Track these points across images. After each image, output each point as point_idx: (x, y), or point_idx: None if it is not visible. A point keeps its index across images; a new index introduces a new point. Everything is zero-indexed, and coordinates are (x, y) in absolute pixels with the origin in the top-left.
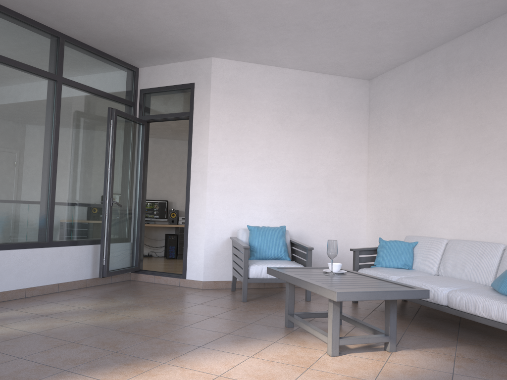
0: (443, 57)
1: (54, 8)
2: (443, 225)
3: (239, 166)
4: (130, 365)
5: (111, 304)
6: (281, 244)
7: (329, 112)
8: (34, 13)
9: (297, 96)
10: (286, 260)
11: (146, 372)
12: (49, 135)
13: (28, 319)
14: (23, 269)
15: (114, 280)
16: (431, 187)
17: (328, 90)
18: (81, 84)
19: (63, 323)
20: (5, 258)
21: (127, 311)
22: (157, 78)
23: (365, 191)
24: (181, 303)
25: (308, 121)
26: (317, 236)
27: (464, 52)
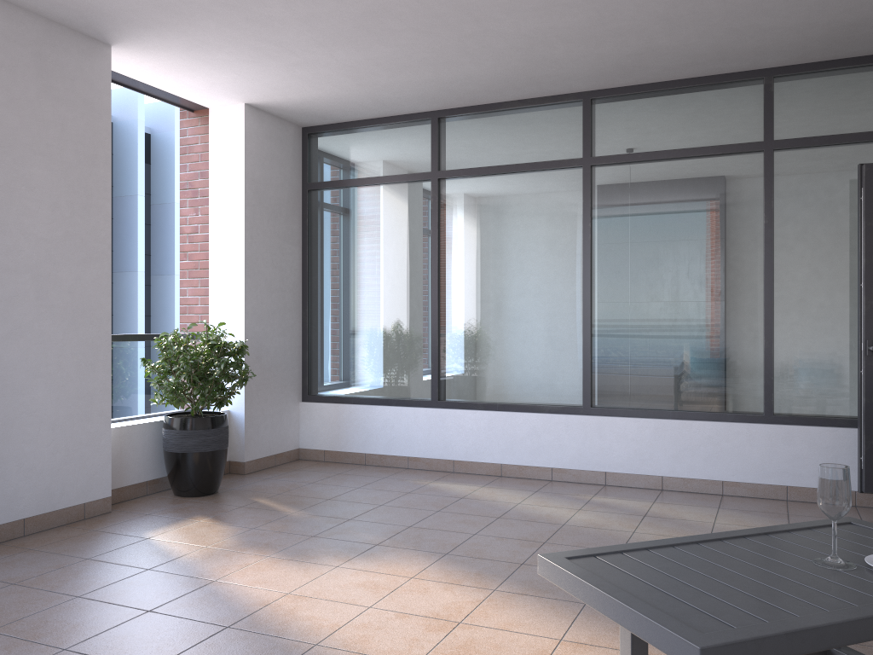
0: None
1: (688, 56)
2: None
3: None
4: (476, 575)
5: None
6: None
7: None
8: (693, 71)
9: None
10: None
11: (456, 585)
12: (756, 243)
13: (617, 513)
14: (715, 452)
15: None
16: None
17: None
18: (817, 138)
19: (621, 527)
20: (685, 431)
21: None
22: None
23: None
24: None
25: None
26: None
27: None
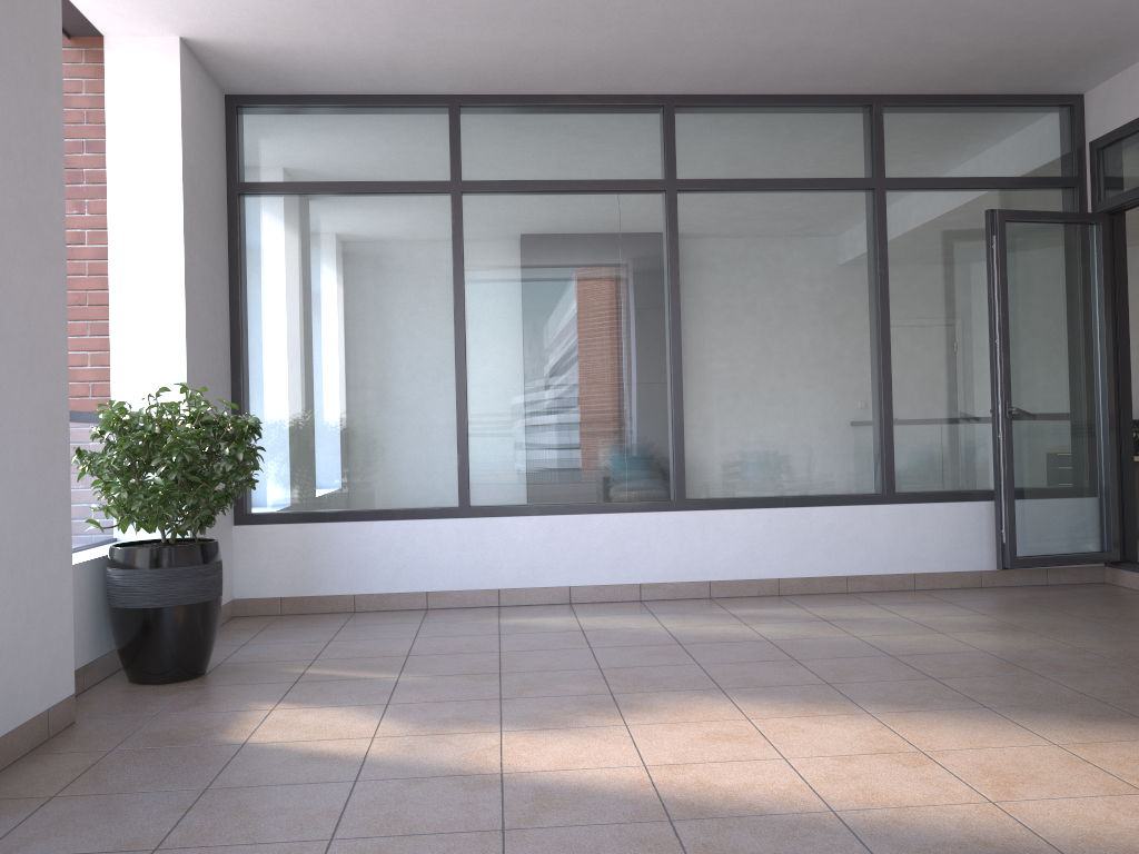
0: None
1: (823, 65)
2: None
3: None
4: (813, 703)
5: (967, 619)
6: None
7: None
8: (806, 85)
9: None
10: None
11: (817, 717)
12: (870, 295)
13: (793, 622)
14: (838, 542)
15: (1055, 580)
16: None
17: None
18: (929, 179)
19: (832, 634)
20: (803, 520)
21: (972, 634)
22: (1119, 104)
23: None
24: (1124, 636)
25: None
26: None
27: None
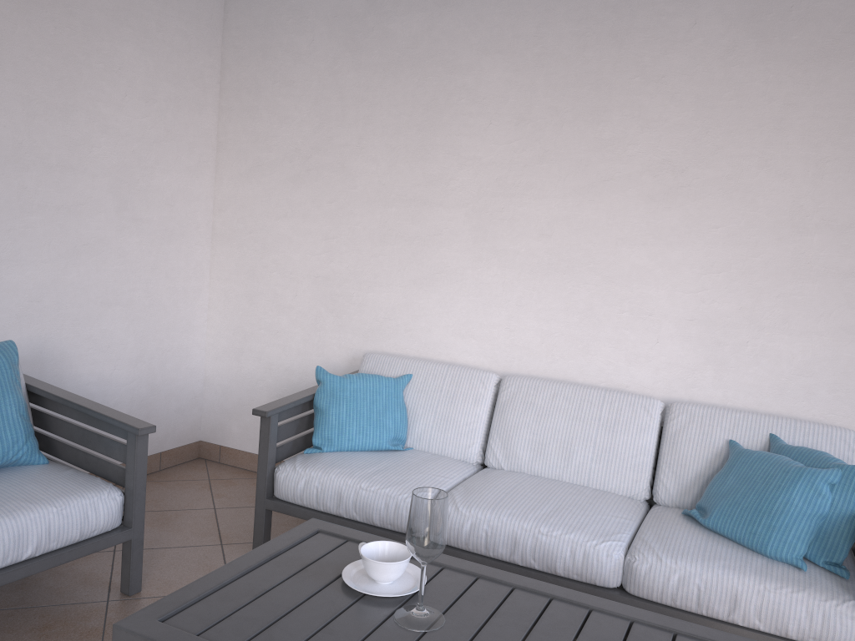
0: None
1: None
2: (463, 331)
3: None
4: None
5: None
6: (14, 414)
7: None
8: None
9: None
10: (35, 464)
11: None
12: None
13: None
14: None
15: None
16: (432, 235)
17: None
18: None
19: None
20: None
21: None
22: None
23: (208, 218)
24: None
25: None
26: (88, 351)
27: None
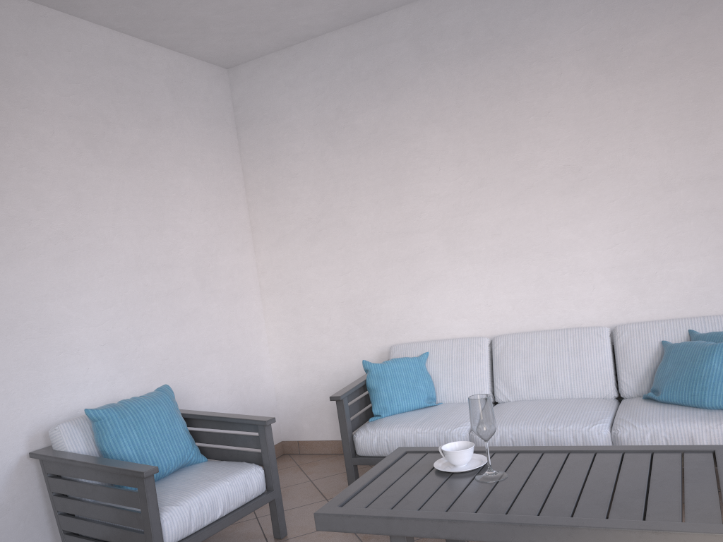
0: (409, 28)
1: None
2: (456, 314)
3: (16, 262)
4: None
5: None
6: (182, 430)
7: (177, 127)
8: None
9: (115, 87)
10: (200, 462)
11: None
12: None
13: None
14: None
15: None
16: (417, 253)
17: (168, 81)
18: None
19: None
20: None
21: None
22: None
23: (256, 280)
24: None
25: (145, 146)
26: (201, 388)
27: (454, 21)
